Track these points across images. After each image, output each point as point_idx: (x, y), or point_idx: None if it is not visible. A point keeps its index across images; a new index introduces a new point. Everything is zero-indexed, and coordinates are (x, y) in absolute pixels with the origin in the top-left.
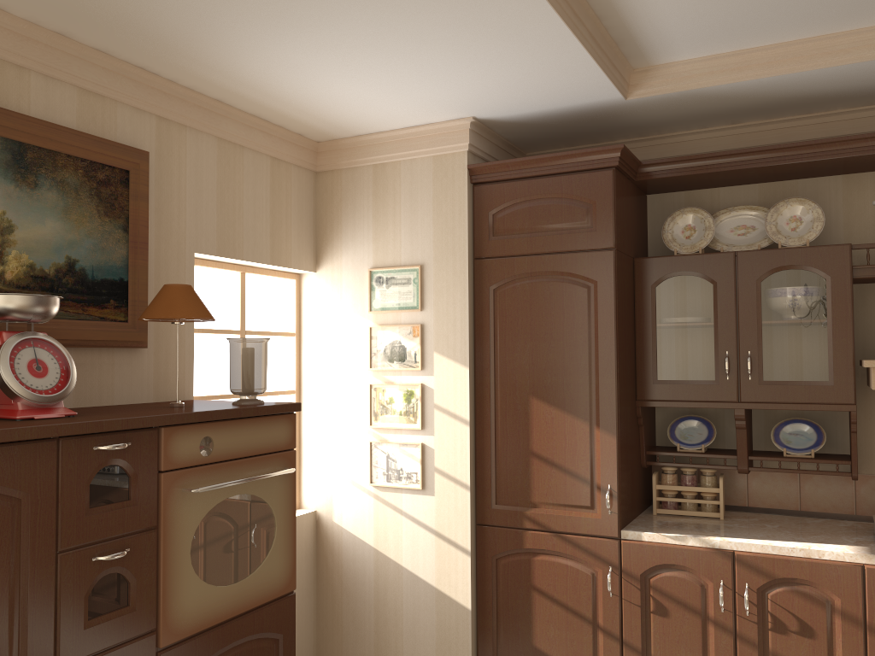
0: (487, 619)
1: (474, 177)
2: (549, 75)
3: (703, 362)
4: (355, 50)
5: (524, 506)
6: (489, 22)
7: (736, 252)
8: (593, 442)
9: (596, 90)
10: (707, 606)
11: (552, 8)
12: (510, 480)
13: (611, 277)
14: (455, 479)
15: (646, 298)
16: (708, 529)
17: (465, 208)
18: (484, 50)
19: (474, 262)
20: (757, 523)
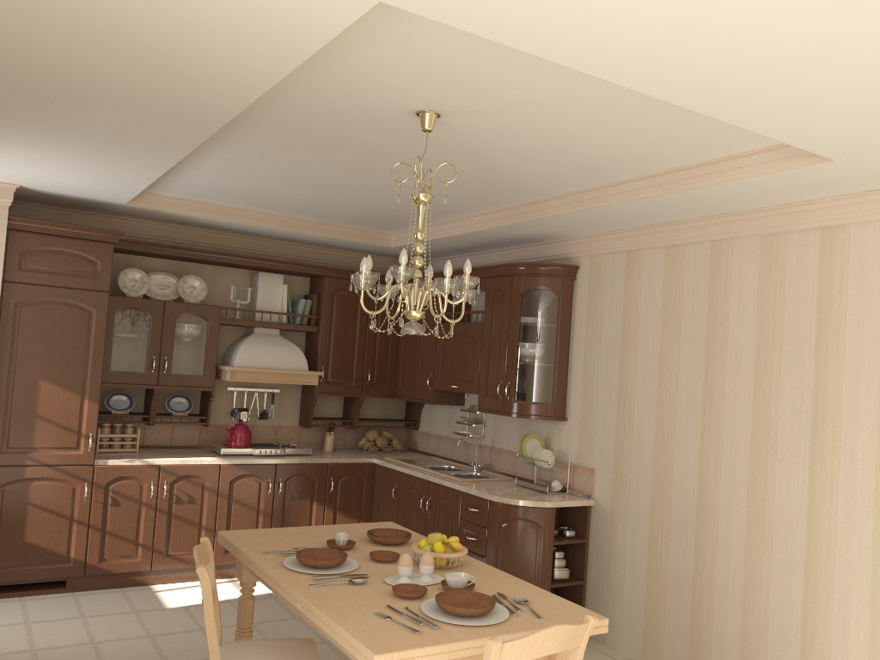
0: None
1: (11, 224)
2: (104, 190)
3: (139, 361)
4: (17, 157)
5: (27, 451)
6: (115, 175)
7: (164, 301)
8: (82, 407)
9: (118, 199)
10: (143, 496)
11: (152, 182)
12: (18, 434)
13: (106, 308)
14: None
15: (109, 320)
16: (139, 456)
17: (3, 245)
18: (91, 178)
19: (4, 283)
20: (157, 452)
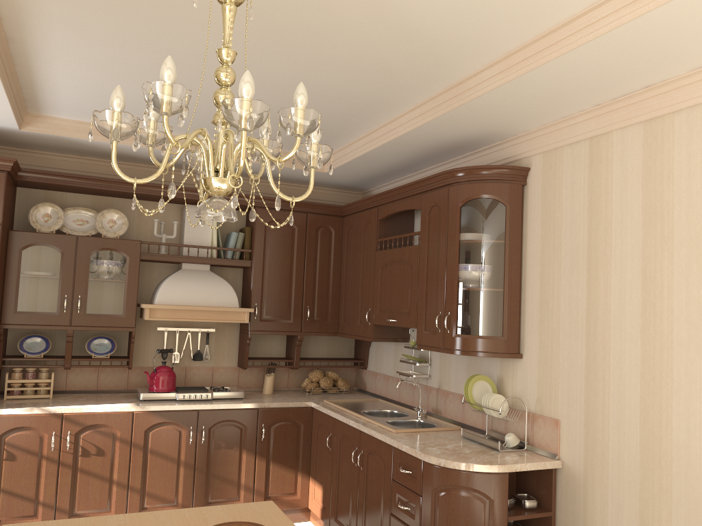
0: None
1: None
2: None
3: (50, 301)
4: None
5: None
6: None
7: (78, 236)
8: None
9: (3, 121)
10: (43, 449)
11: (2, 84)
12: None
13: None
14: None
15: (15, 257)
16: (45, 403)
17: None
18: None
19: None
20: (73, 398)
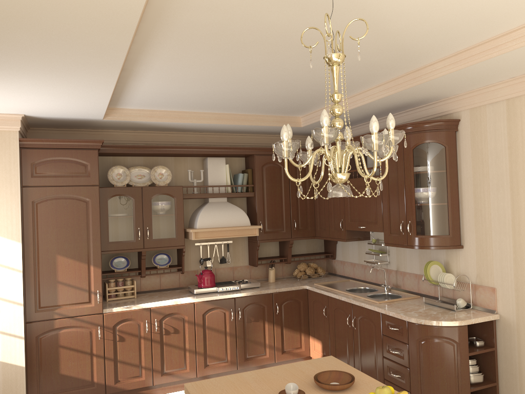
0: (33, 369)
1: (22, 144)
2: (82, 109)
3: (129, 233)
4: (3, 89)
5: (54, 308)
6: (81, 94)
7: (141, 187)
8: (89, 272)
9: (95, 115)
10: (141, 332)
11: (110, 96)
12: (46, 297)
13: (97, 198)
14: (13, 301)
15: (104, 205)
16: (136, 302)
17: (18, 160)
18: (66, 100)
19: (22, 188)
20: (149, 296)
